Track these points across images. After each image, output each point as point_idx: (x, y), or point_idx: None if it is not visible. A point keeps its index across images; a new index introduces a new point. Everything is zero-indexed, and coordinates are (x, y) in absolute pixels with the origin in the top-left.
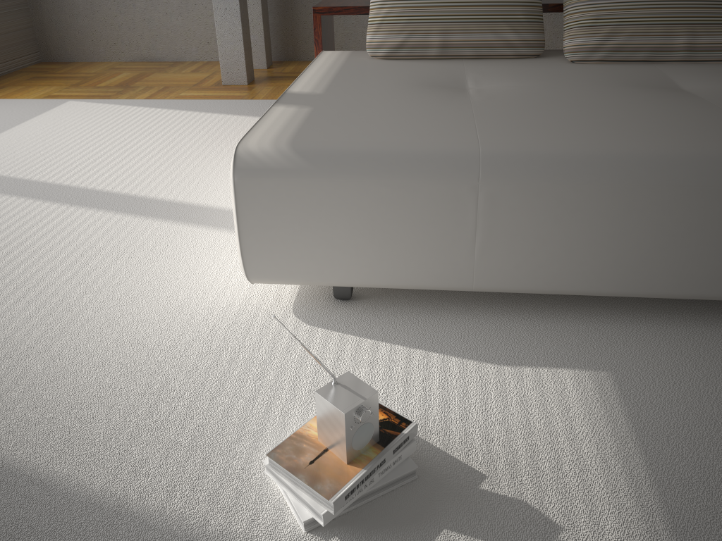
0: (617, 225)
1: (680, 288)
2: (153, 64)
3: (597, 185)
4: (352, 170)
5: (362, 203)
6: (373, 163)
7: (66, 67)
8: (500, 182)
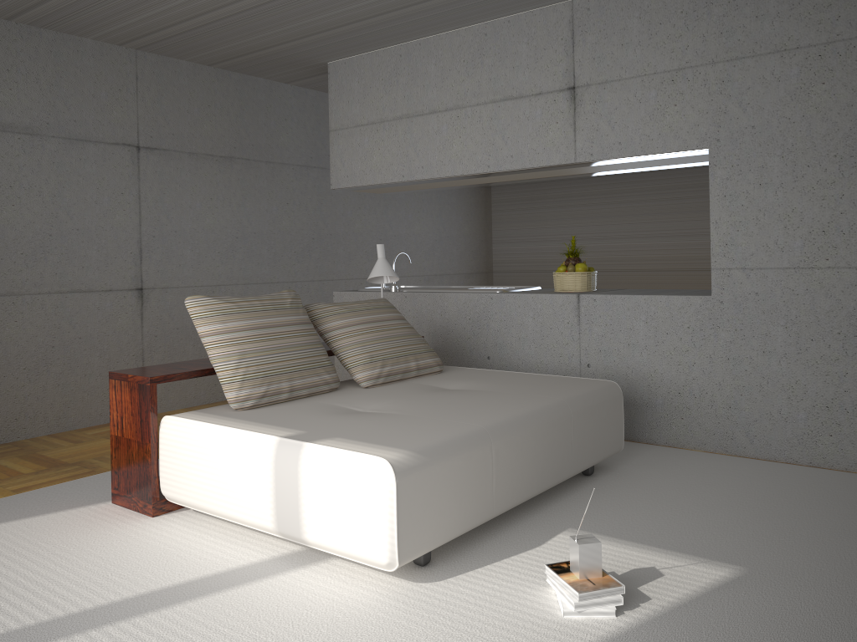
0: (533, 451)
1: (553, 480)
2: None
3: (526, 431)
4: (446, 454)
5: (451, 475)
6: (452, 447)
7: None
8: (498, 441)
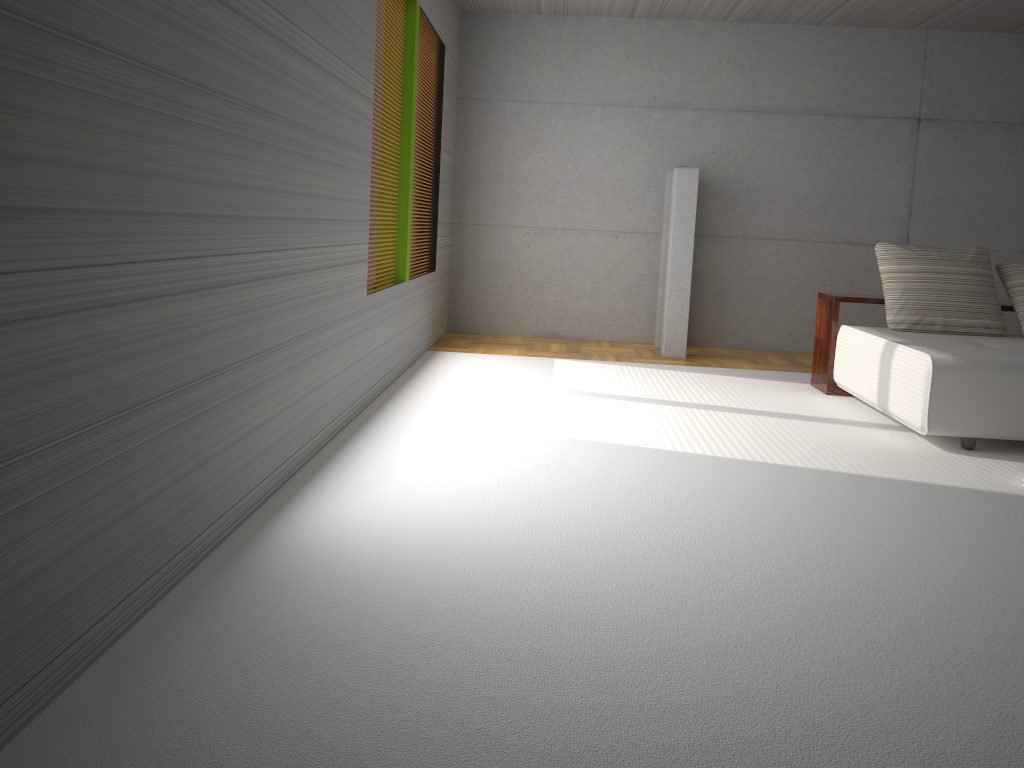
0: None
1: None
2: (561, 339)
3: None
4: (994, 369)
5: (998, 387)
6: (1005, 366)
7: (485, 337)
8: None
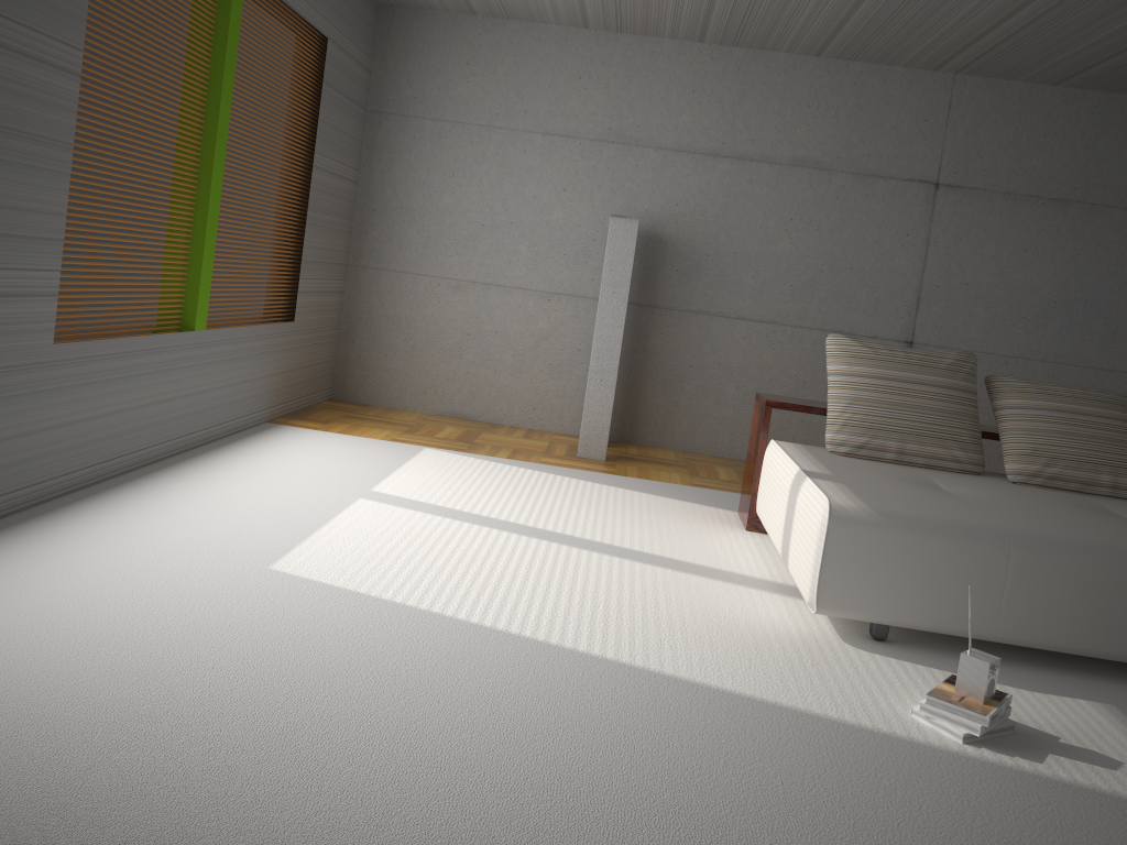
0: (1107, 596)
1: None
2: (468, 422)
3: (1094, 563)
4: (918, 529)
5: (921, 555)
6: (933, 526)
7: (371, 410)
8: (1026, 552)
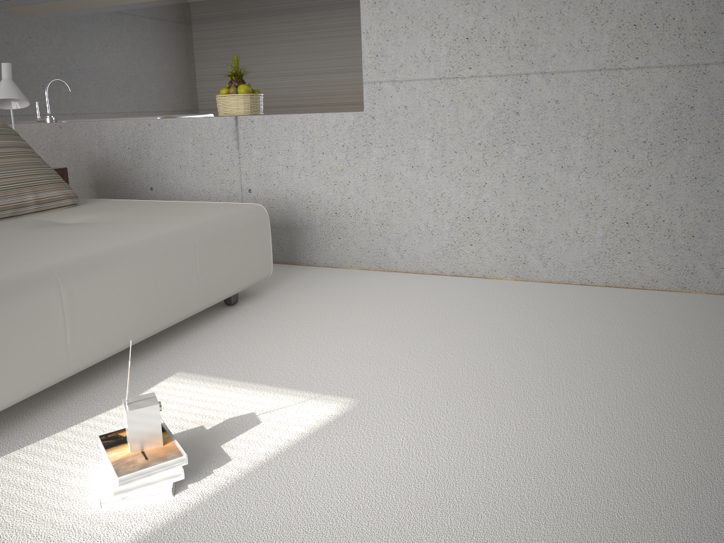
0: (137, 289)
1: (171, 317)
2: None
3: (122, 267)
4: None
5: None
6: None
7: None
8: (73, 282)
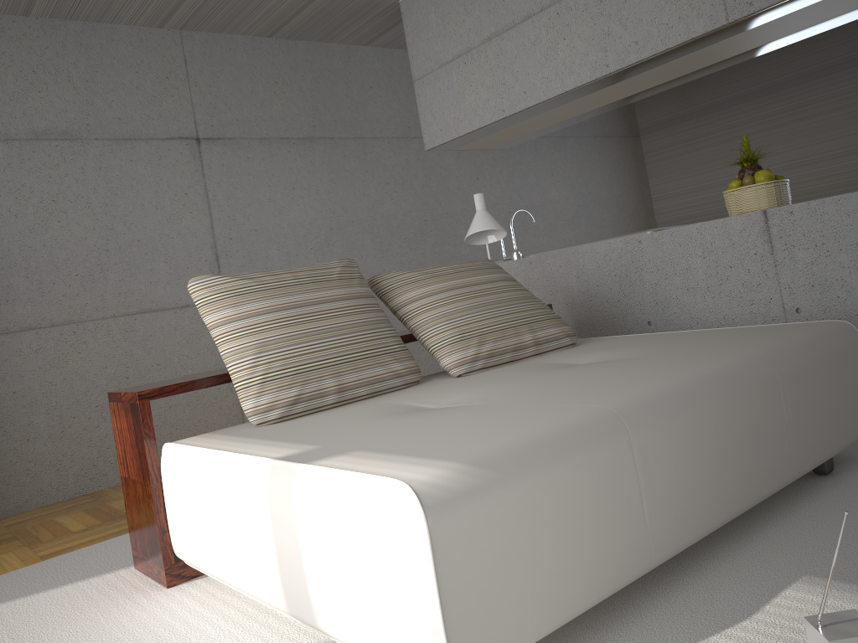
0: (716, 443)
1: (761, 489)
2: None
3: (695, 410)
4: (535, 463)
5: (553, 501)
6: (548, 449)
7: None
8: (643, 431)
